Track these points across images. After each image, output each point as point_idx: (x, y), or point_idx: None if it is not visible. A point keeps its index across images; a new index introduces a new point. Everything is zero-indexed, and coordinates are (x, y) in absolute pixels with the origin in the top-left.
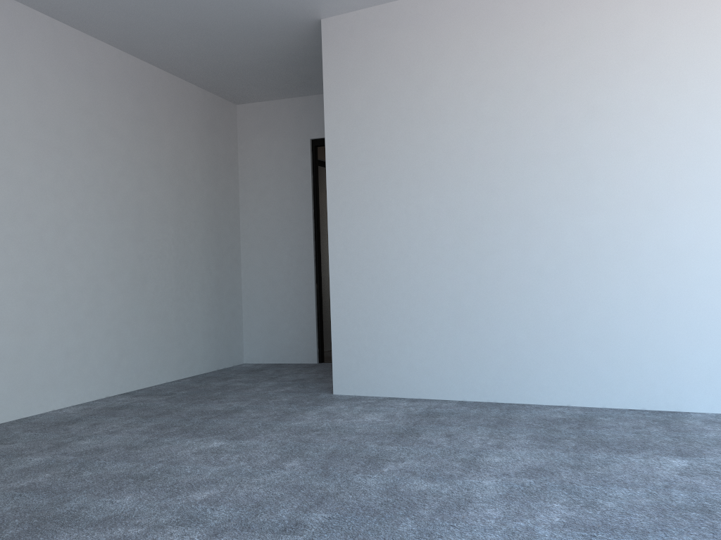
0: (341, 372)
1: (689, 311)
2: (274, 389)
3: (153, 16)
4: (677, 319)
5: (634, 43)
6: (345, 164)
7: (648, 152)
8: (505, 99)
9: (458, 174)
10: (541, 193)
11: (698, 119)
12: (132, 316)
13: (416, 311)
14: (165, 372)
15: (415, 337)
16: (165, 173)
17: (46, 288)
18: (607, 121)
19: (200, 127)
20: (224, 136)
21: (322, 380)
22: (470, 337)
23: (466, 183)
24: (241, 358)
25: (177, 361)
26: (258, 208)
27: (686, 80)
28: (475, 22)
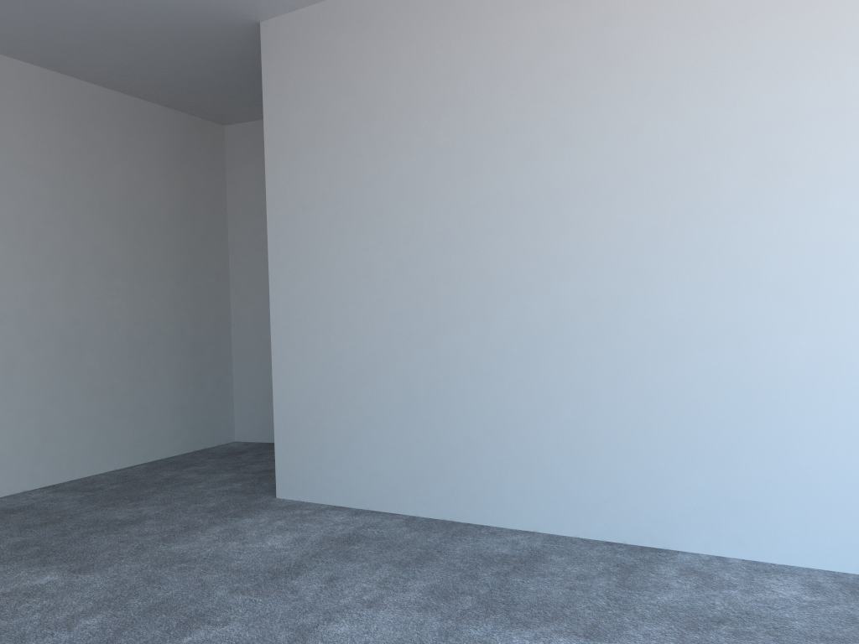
0: (285, 470)
1: (681, 414)
2: (218, 487)
3: (53, 27)
4: (666, 424)
5: (616, 45)
6: (287, 207)
7: (631, 194)
8: (462, 123)
9: (409, 222)
10: (504, 248)
11: (694, 150)
12: (62, 392)
13: (364, 398)
14: (114, 457)
15: (363, 431)
16: (113, 215)
17: None
18: (582, 153)
19: (167, 156)
20: (204, 165)
21: None
22: (424, 434)
23: (419, 234)
24: (231, 436)
25: (131, 444)
26: (249, 253)
27: (679, 95)
28: (429, 20)
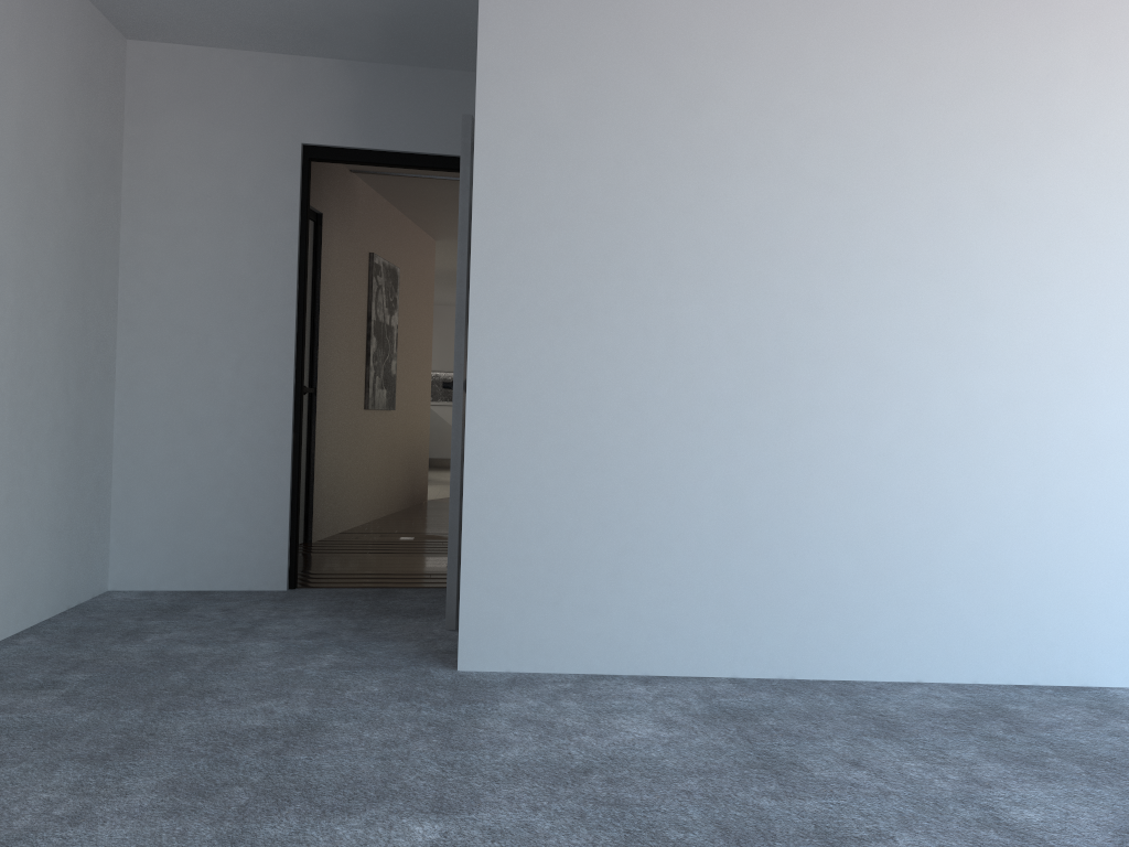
0: (480, 627)
1: (1112, 534)
2: (303, 662)
3: None
4: (1094, 545)
5: (1064, 108)
6: (517, 218)
7: (1071, 282)
8: (848, 154)
9: (751, 272)
10: (898, 324)
11: None
12: None
13: (651, 515)
14: None
15: (646, 561)
16: (7, 165)
17: None
18: (1014, 224)
19: (69, 73)
20: (105, 101)
21: (371, 633)
22: (755, 564)
23: (766, 291)
24: (105, 581)
25: (3, 598)
26: (168, 267)
27: None
28: (804, 7)
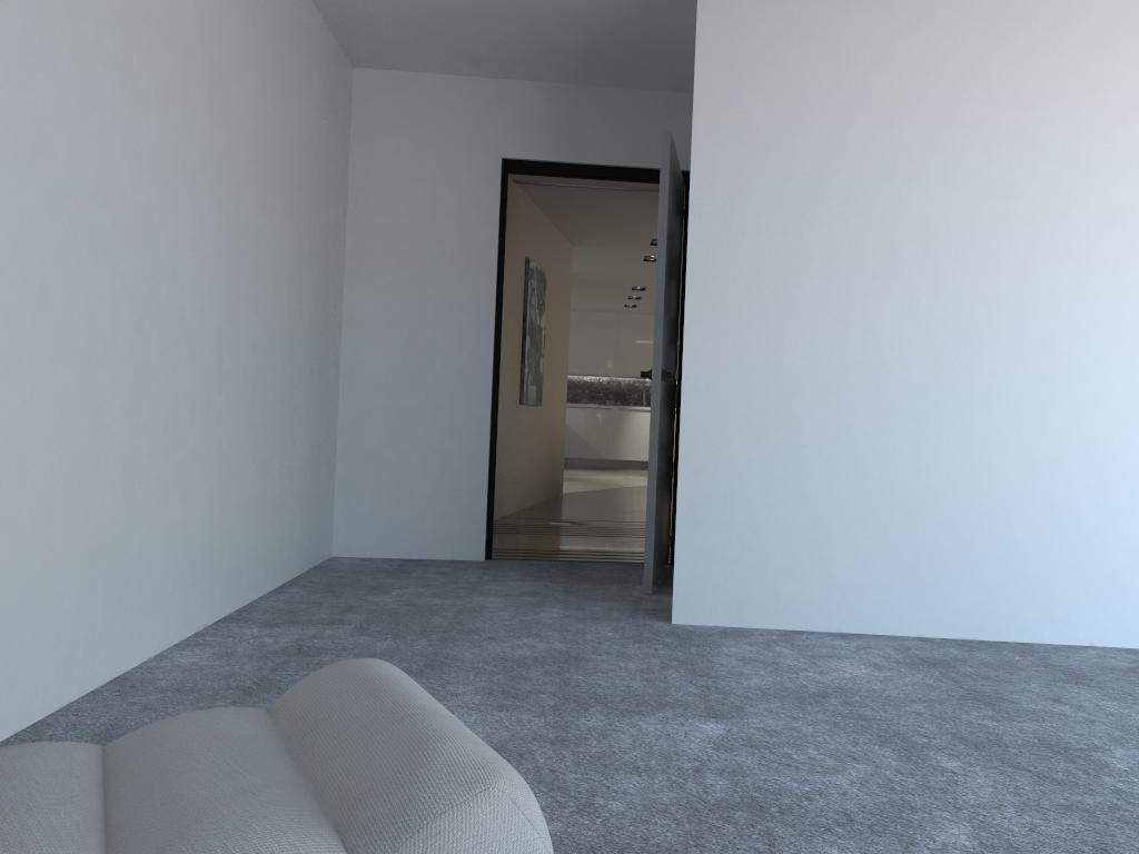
0: (692, 585)
1: None
2: (536, 613)
3: None
4: None
5: None
6: (728, 223)
7: None
8: (1029, 163)
9: (939, 271)
10: (1075, 318)
11: None
12: (239, 461)
13: (846, 488)
14: (263, 574)
15: (841, 530)
16: (285, 180)
17: (155, 397)
18: None
19: (320, 100)
20: (339, 123)
21: (579, 594)
22: (940, 534)
23: (952, 287)
24: (330, 548)
25: (275, 553)
26: (386, 269)
27: None
28: (990, 30)
